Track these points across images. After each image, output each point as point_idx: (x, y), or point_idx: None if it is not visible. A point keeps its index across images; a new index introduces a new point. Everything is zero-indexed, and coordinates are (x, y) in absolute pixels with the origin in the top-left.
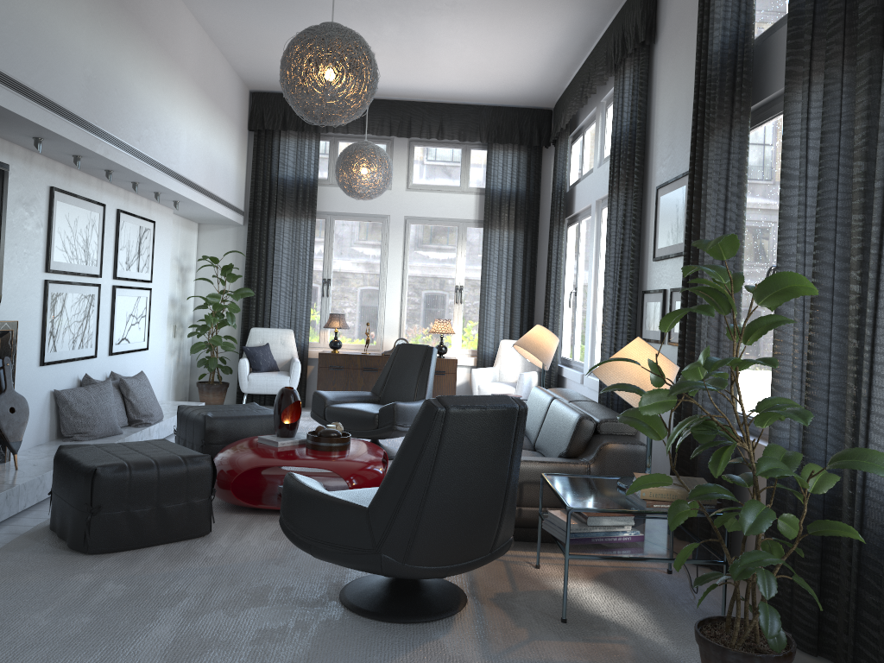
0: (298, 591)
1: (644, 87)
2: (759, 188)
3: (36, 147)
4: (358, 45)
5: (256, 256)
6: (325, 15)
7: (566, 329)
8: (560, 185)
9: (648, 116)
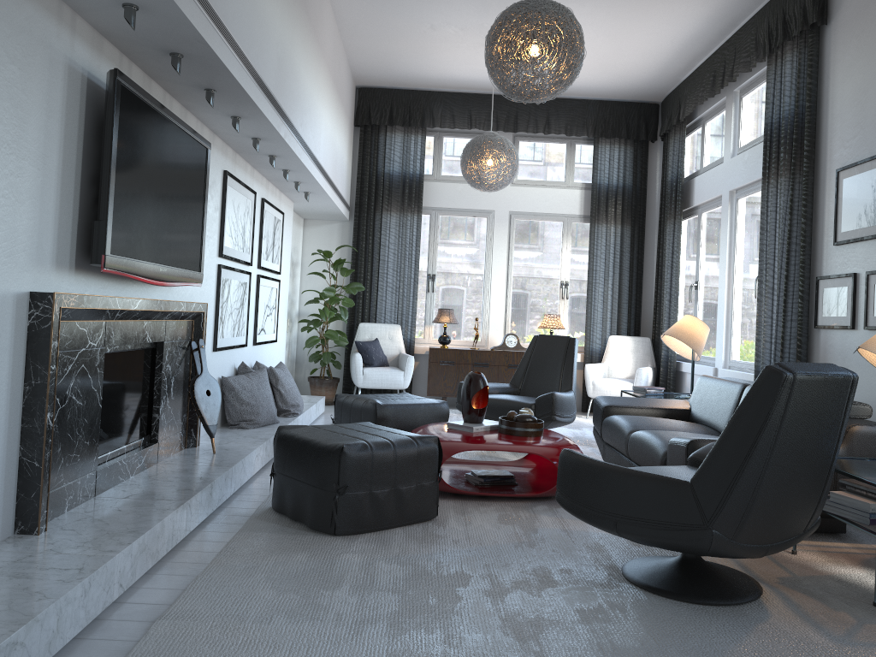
0: (579, 573)
1: (814, 69)
2: None
3: (235, 126)
4: (572, 19)
5: (363, 251)
6: (466, 3)
7: None
8: (675, 178)
9: (817, 99)
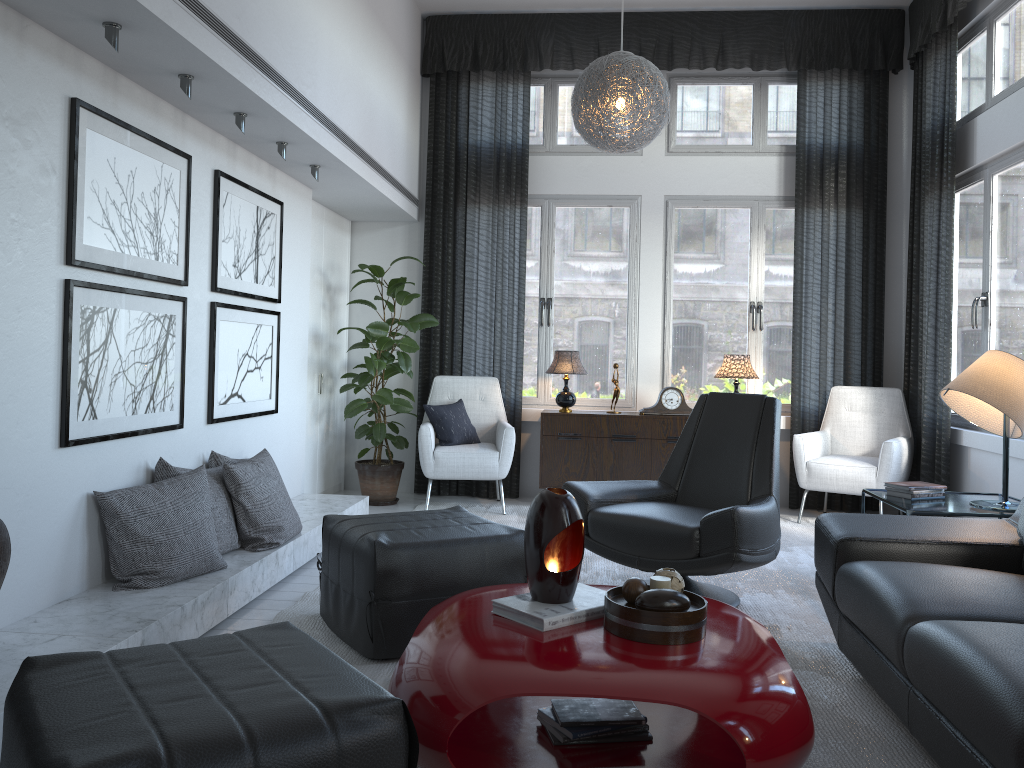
0: None
1: None
2: None
3: None
4: None
5: (439, 267)
6: None
7: (952, 365)
8: (940, 122)
9: None
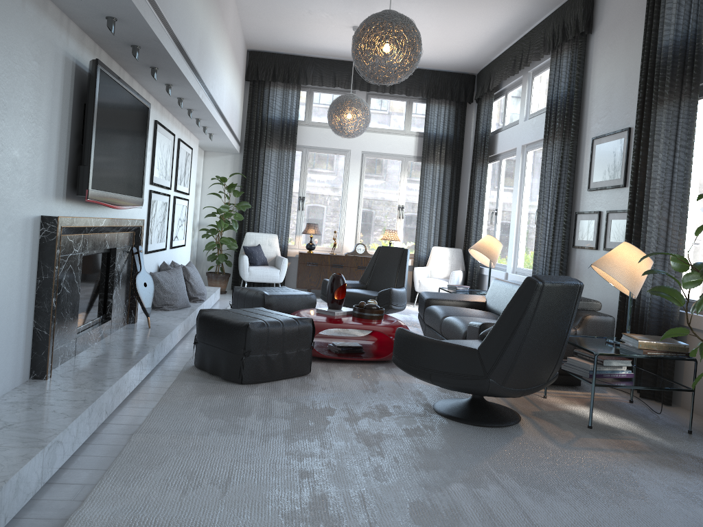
0: (405, 408)
1: (582, 65)
2: (695, 143)
3: (168, 91)
4: (414, 28)
5: (250, 178)
6: None
7: None
8: (485, 132)
9: (583, 86)
